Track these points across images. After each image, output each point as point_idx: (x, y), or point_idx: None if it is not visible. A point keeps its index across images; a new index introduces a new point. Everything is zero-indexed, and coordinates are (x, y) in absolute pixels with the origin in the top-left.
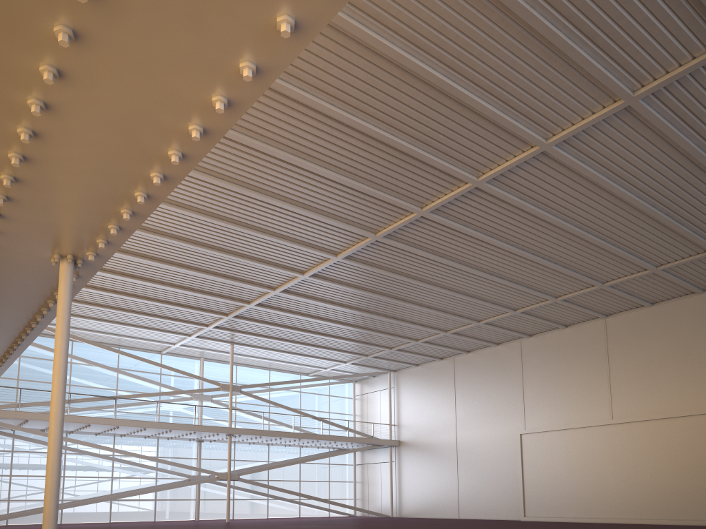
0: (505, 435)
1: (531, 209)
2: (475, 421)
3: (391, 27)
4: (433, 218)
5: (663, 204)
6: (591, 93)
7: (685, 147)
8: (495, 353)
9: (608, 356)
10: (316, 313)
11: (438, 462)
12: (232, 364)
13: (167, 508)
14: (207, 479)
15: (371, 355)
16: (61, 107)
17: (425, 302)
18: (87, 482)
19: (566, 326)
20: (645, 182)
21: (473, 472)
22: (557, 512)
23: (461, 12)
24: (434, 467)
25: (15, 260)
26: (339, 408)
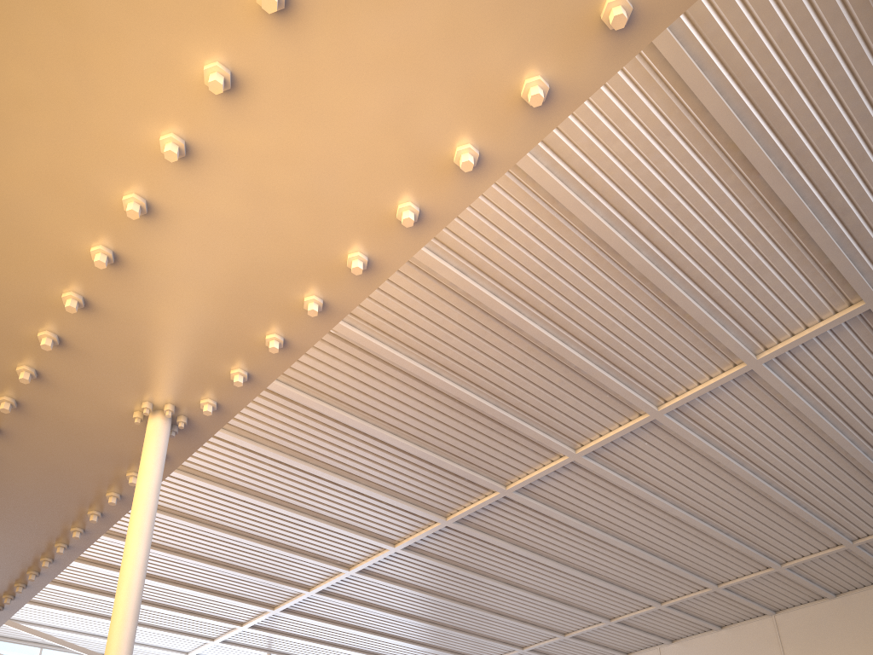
0: None
1: (717, 453)
2: None
3: (597, 187)
4: (588, 463)
5: None
6: (824, 291)
7: None
8: None
9: None
10: (397, 606)
11: None
12: None
13: None
14: None
15: None
16: (314, 6)
17: (547, 589)
18: None
19: (720, 626)
20: (864, 419)
21: None
22: None
23: (690, 170)
24: None
25: (69, 414)
26: None
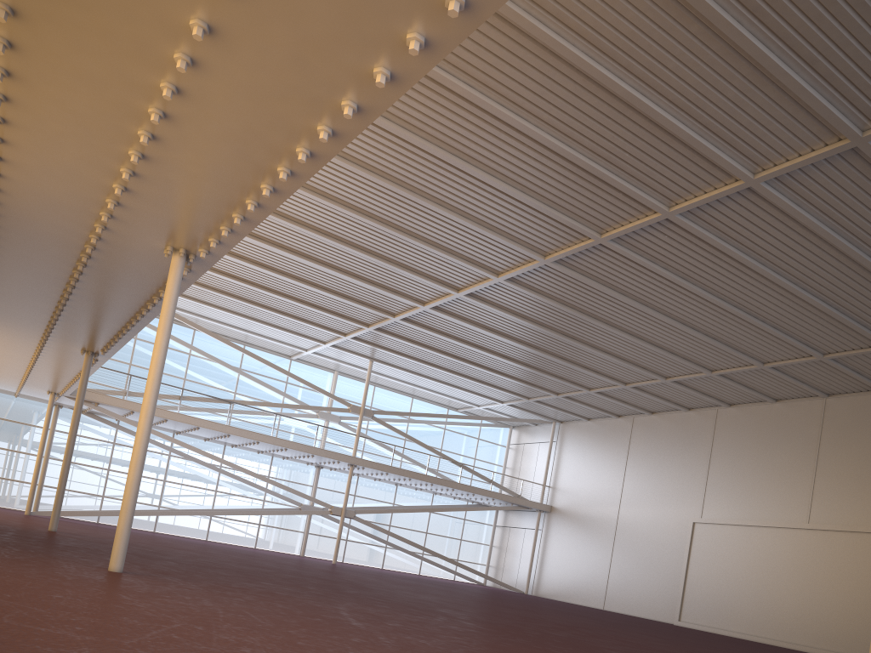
0: (675, 521)
1: (734, 252)
2: (644, 498)
3: (573, 27)
4: (613, 247)
5: None
6: (810, 126)
7: None
8: (683, 420)
9: (819, 445)
10: (471, 339)
11: (591, 539)
12: (368, 383)
13: (271, 536)
14: (318, 511)
15: (533, 398)
16: (179, 117)
17: (601, 345)
18: (188, 491)
19: (776, 400)
20: None
21: (630, 559)
22: (718, 623)
23: (655, 19)
24: (586, 544)
25: (130, 246)
26: (488, 455)
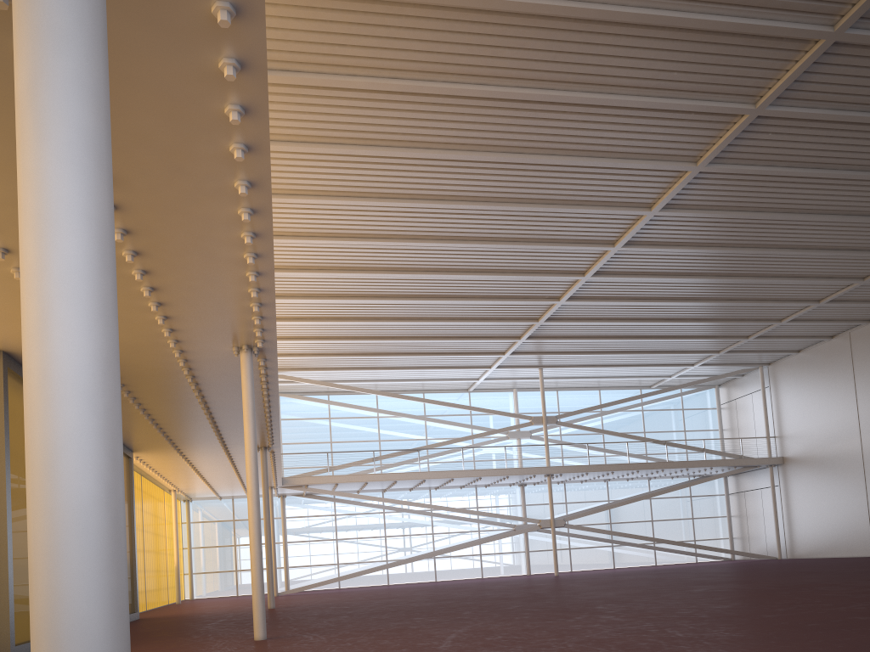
0: None
1: (860, 117)
2: None
3: None
4: (716, 169)
5: None
6: None
7: None
8: None
9: None
10: (624, 315)
11: (837, 481)
12: (543, 391)
13: (495, 563)
14: (527, 529)
15: (723, 350)
16: (146, 250)
17: (766, 271)
18: (408, 540)
19: None
20: None
21: None
22: None
23: None
24: (833, 488)
25: (209, 357)
26: (698, 423)
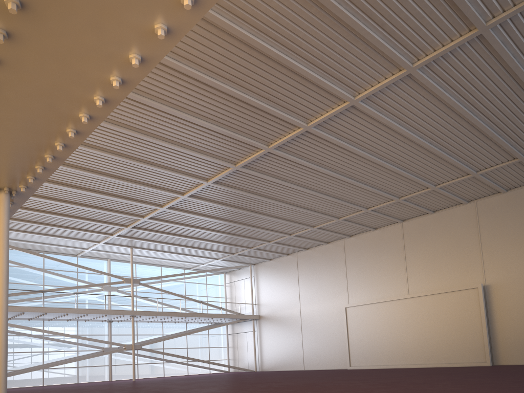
0: (334, 309)
1: (346, 146)
2: (313, 299)
3: (239, 16)
4: (276, 153)
5: (437, 142)
6: (383, 64)
7: (450, 102)
8: (326, 249)
9: (404, 250)
10: (194, 223)
11: (287, 330)
12: (132, 262)
13: (87, 373)
14: (117, 350)
15: (236, 253)
16: None
17: (274, 213)
18: (23, 356)
19: (375, 228)
20: (424, 126)
21: (313, 336)
22: (372, 362)
23: (289, 6)
24: (285, 333)
25: None
26: (214, 293)
